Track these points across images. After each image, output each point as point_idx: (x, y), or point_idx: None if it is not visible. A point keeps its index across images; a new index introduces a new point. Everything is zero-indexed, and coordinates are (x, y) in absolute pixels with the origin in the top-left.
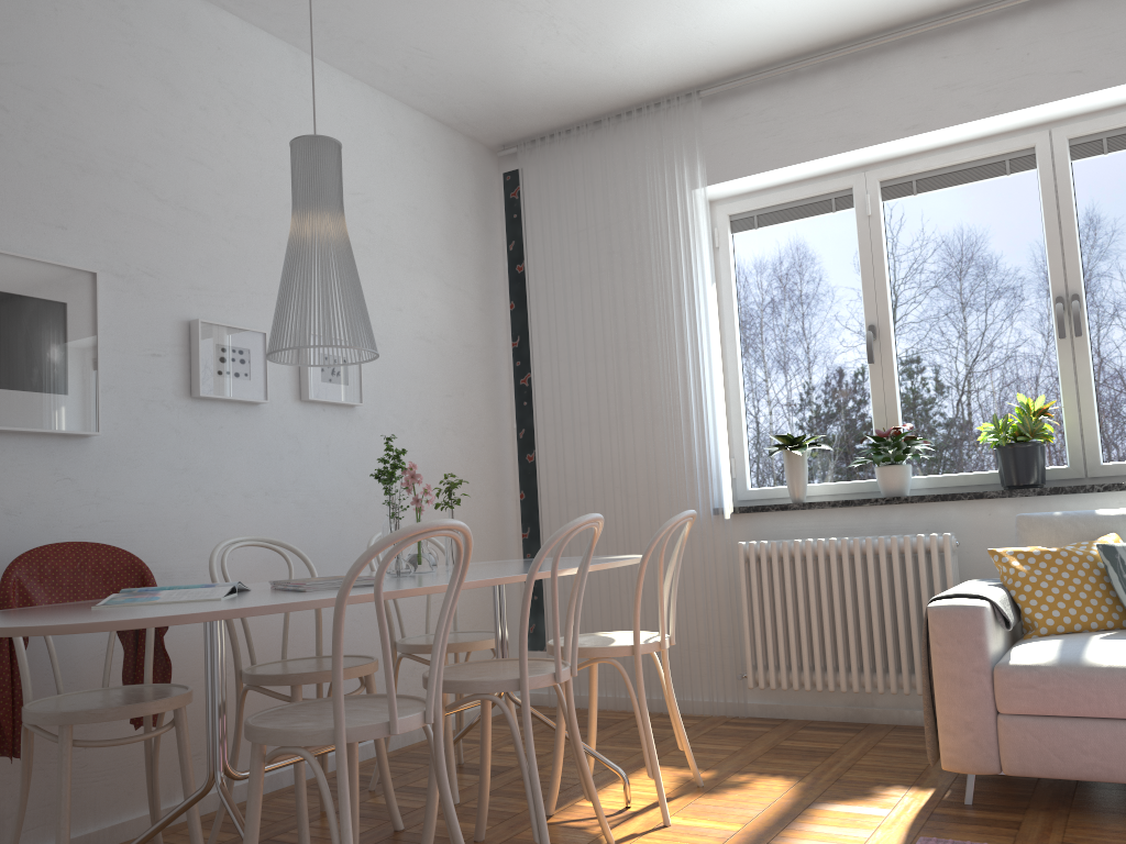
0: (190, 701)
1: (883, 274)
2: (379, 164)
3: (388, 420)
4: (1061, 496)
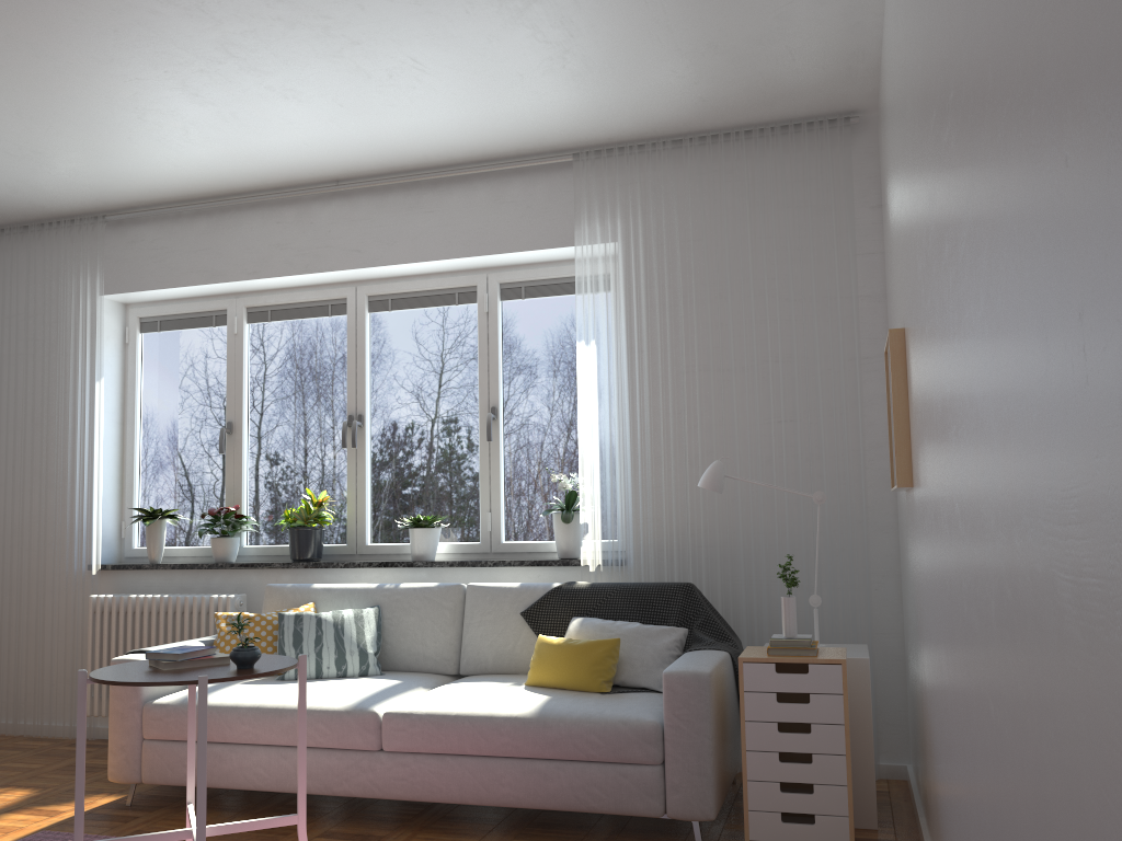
0: None
1: (241, 382)
2: None
3: None
4: (322, 569)
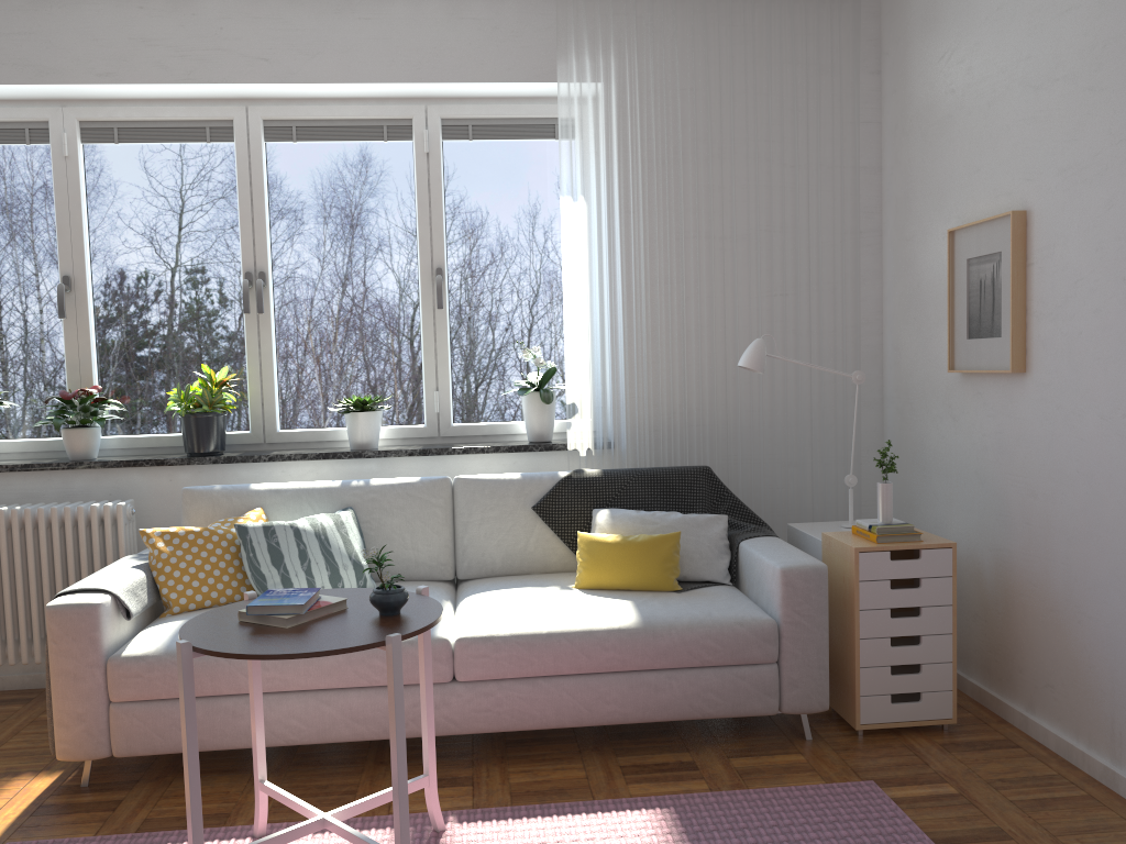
0: None
1: (81, 223)
2: None
3: None
4: (235, 464)
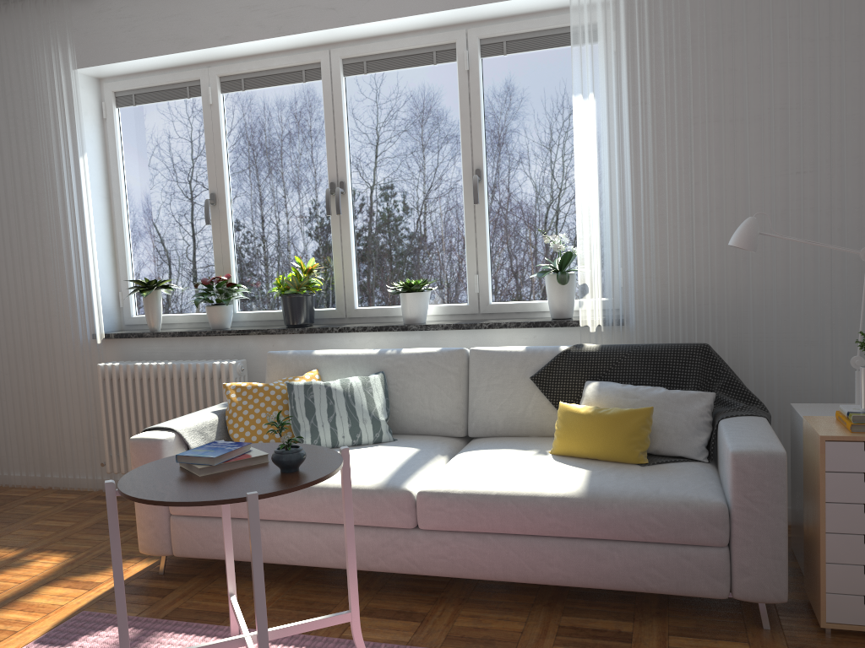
0: None
1: (221, 153)
2: None
3: None
4: (316, 334)
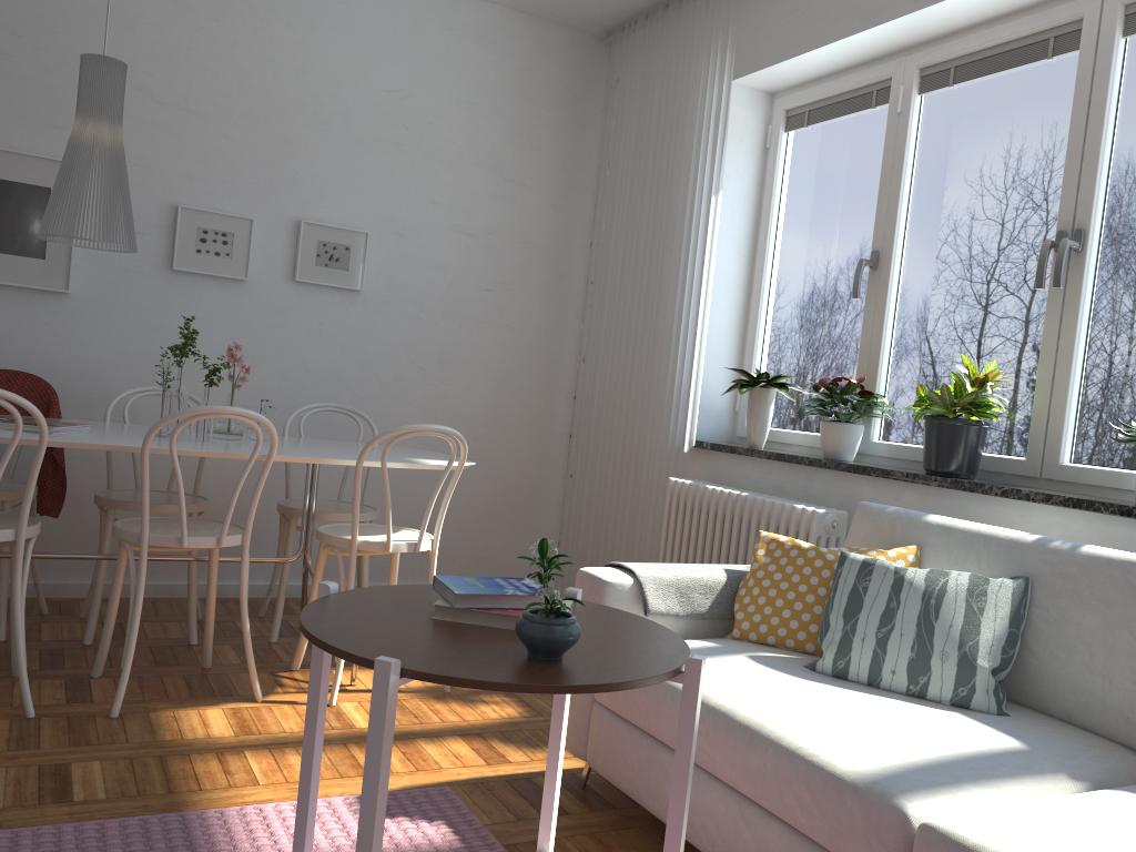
0: (12, 499)
1: (898, 188)
2: (429, 60)
3: (402, 307)
4: (965, 493)
